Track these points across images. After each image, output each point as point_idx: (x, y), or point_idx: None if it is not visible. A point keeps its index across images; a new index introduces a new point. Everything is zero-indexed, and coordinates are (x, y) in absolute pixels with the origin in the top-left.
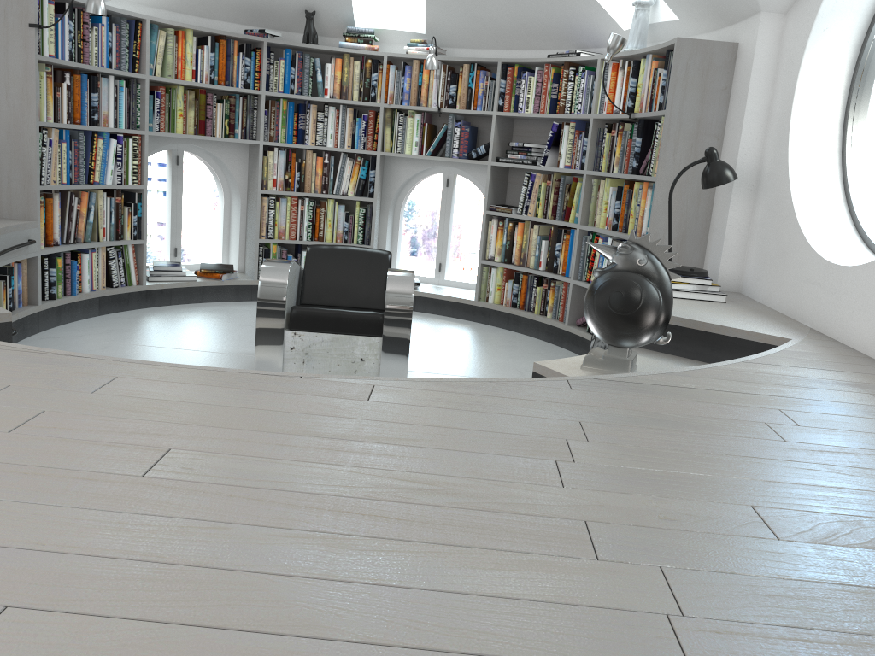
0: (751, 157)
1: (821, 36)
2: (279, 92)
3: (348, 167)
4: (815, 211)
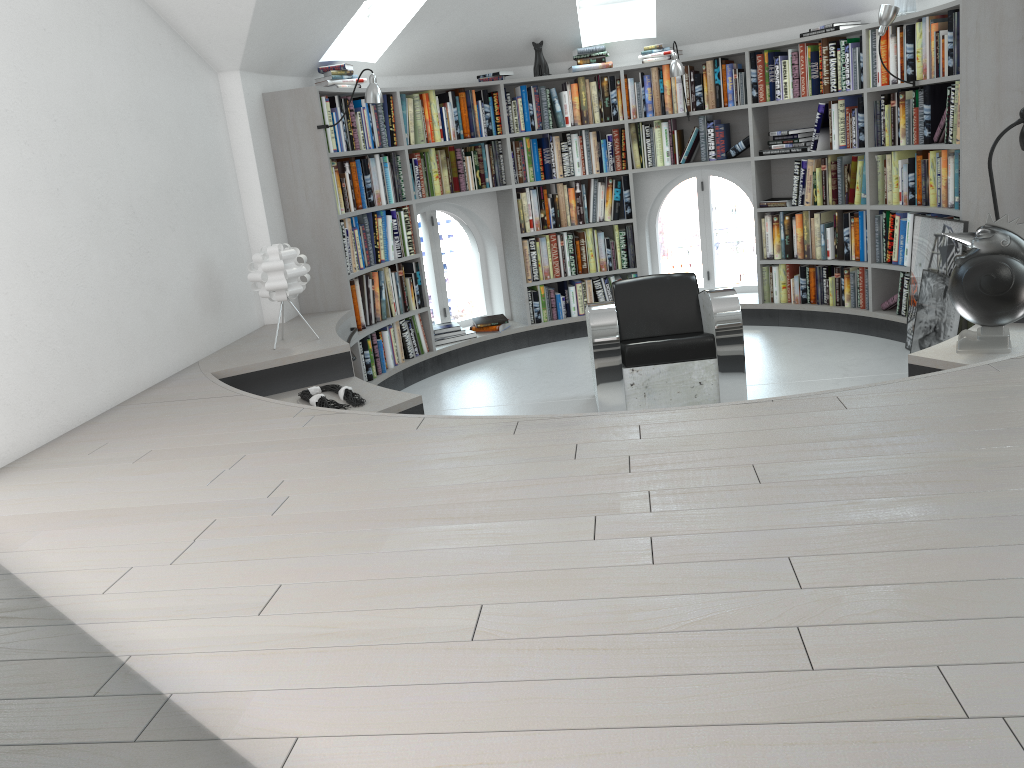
0: None
1: None
2: (522, 131)
3: (600, 193)
4: None
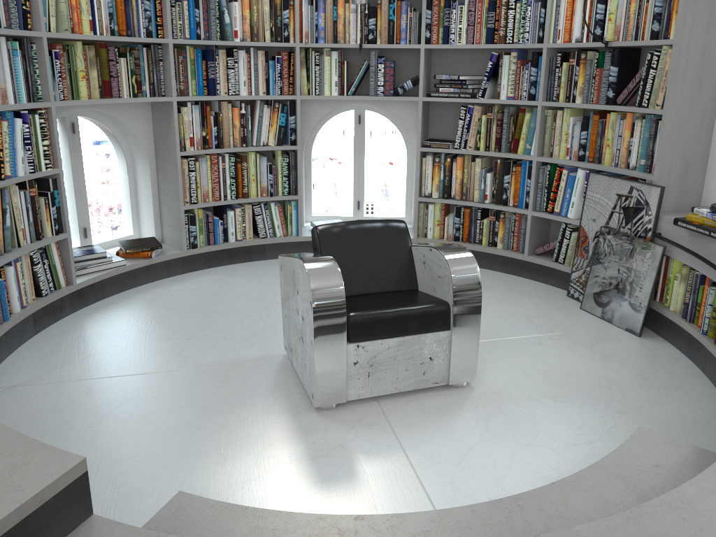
0: None
1: None
2: (186, 39)
3: (266, 116)
4: None
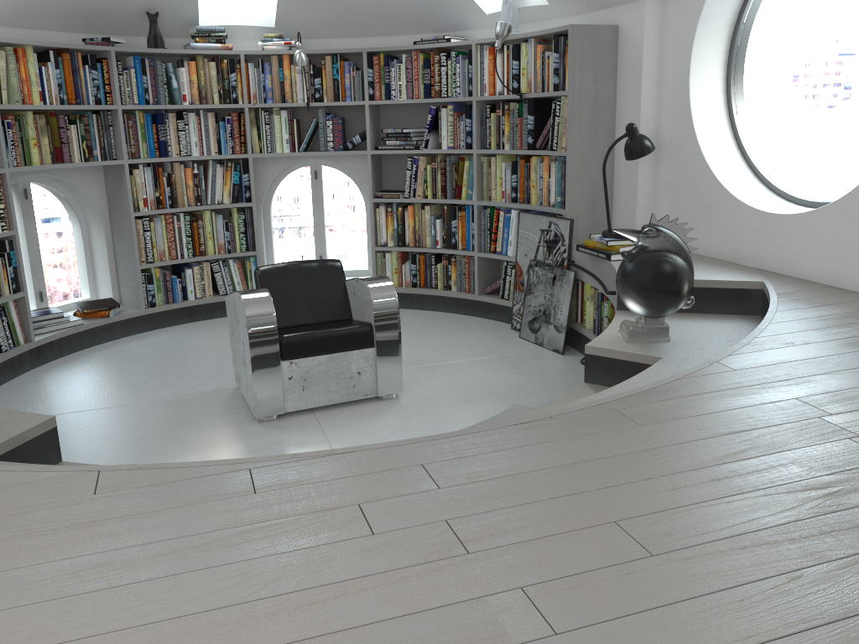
0: (650, 126)
1: (707, 19)
2: (135, 104)
3: (220, 175)
4: (725, 168)
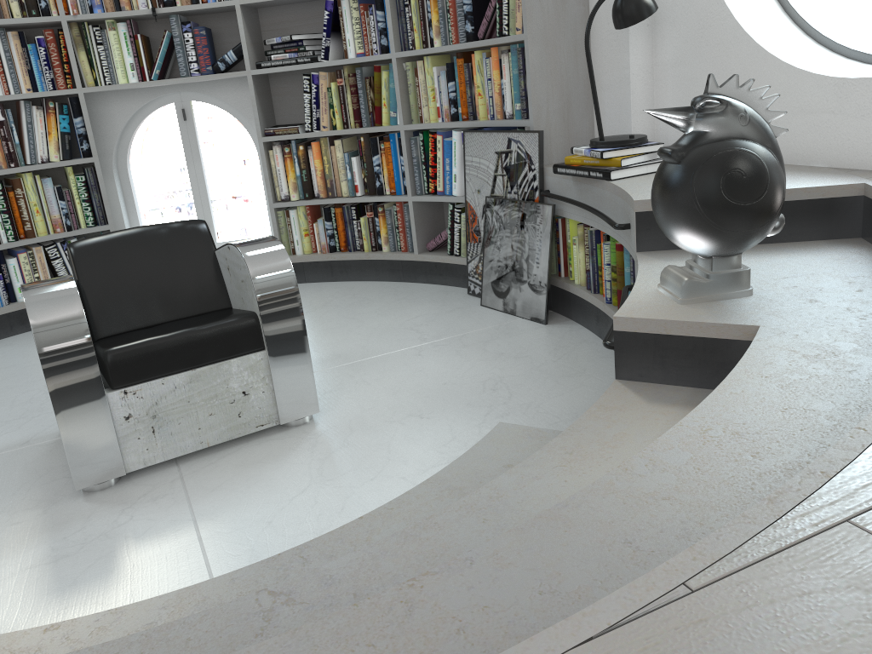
0: None
1: None
2: None
3: (38, 121)
4: (764, 27)
